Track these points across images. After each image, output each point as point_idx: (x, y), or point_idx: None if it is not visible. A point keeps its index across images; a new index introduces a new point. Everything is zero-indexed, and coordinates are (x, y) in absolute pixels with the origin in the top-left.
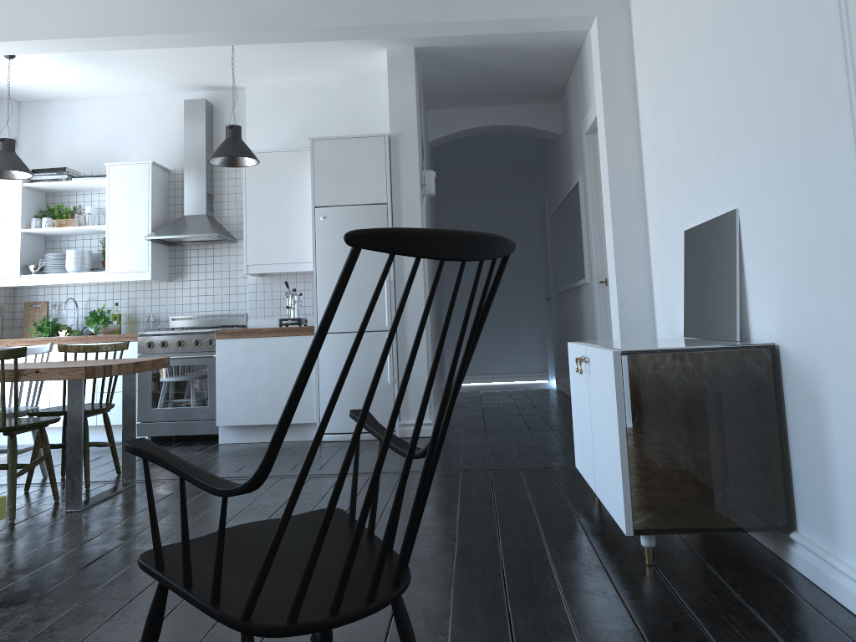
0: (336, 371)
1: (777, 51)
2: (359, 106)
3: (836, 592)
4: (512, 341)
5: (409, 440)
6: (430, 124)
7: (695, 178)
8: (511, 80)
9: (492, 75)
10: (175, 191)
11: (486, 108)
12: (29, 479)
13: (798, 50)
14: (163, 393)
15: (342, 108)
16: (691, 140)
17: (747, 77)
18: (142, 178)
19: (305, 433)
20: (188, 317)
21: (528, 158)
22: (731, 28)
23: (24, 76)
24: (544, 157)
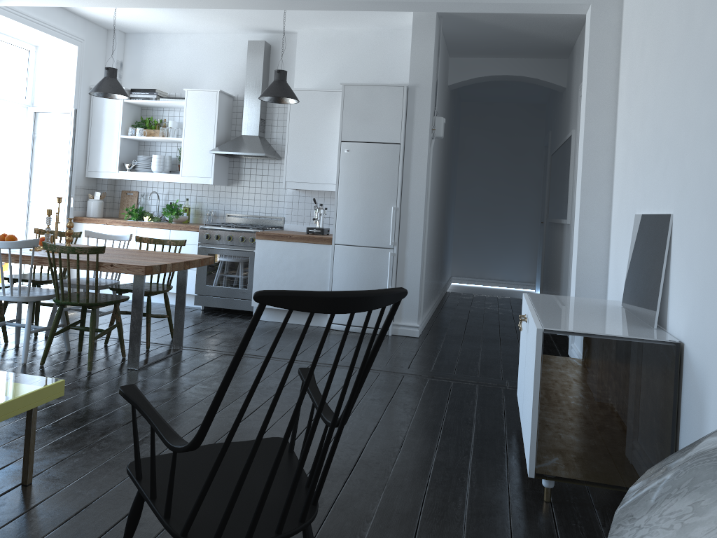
0: (346, 276)
1: (716, 90)
2: (388, 55)
3: None
4: (507, 254)
5: (398, 338)
6: (450, 70)
7: (648, 173)
8: (523, 39)
9: (506, 35)
10: (236, 113)
11: (501, 59)
12: (108, 336)
13: None
14: (215, 274)
15: (374, 56)
16: (649, 139)
17: (693, 103)
18: (211, 103)
19: (318, 320)
20: (240, 215)
21: (540, 99)
22: (688, 52)
23: (128, 15)
24: (552, 101)
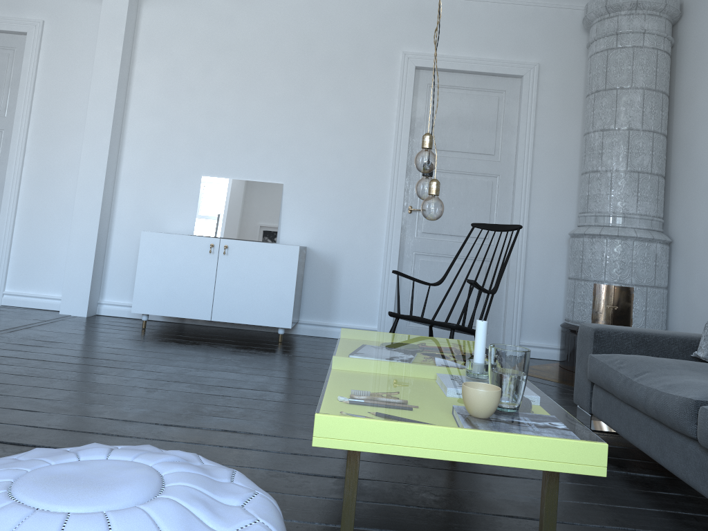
0: None
1: (343, 137)
2: None
3: (332, 335)
4: None
5: None
6: None
7: (230, 154)
8: None
9: None
10: None
11: None
12: None
13: (360, 144)
14: None
15: None
16: (231, 133)
17: (313, 134)
18: None
19: None
20: None
21: None
22: (303, 106)
23: None
24: None
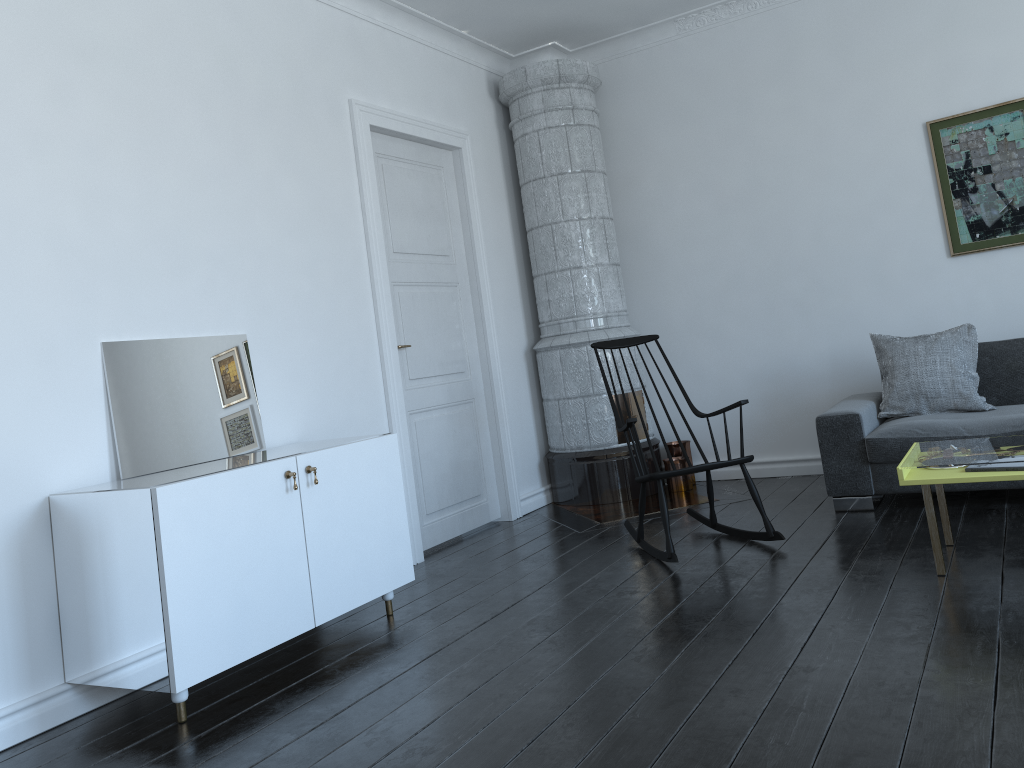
0: None
1: (308, 239)
2: None
3: None
4: None
5: None
6: None
7: (146, 286)
8: None
9: None
10: None
11: None
12: None
13: (330, 251)
14: None
15: None
16: (138, 241)
17: (269, 236)
18: None
19: None
20: None
21: None
22: (245, 184)
23: None
24: None
